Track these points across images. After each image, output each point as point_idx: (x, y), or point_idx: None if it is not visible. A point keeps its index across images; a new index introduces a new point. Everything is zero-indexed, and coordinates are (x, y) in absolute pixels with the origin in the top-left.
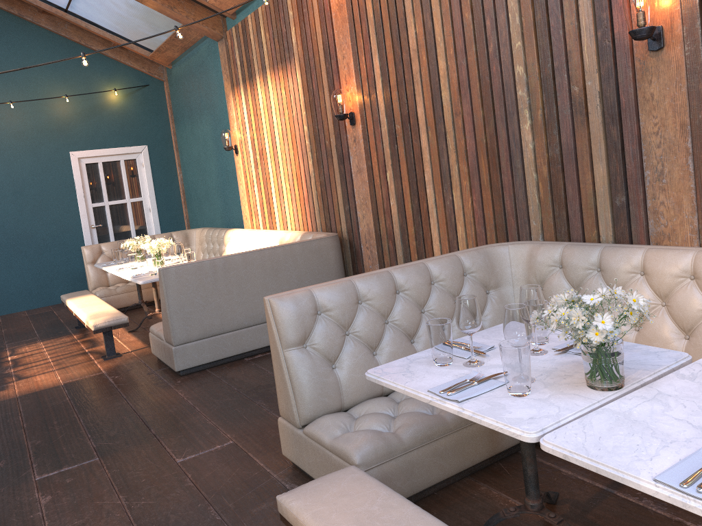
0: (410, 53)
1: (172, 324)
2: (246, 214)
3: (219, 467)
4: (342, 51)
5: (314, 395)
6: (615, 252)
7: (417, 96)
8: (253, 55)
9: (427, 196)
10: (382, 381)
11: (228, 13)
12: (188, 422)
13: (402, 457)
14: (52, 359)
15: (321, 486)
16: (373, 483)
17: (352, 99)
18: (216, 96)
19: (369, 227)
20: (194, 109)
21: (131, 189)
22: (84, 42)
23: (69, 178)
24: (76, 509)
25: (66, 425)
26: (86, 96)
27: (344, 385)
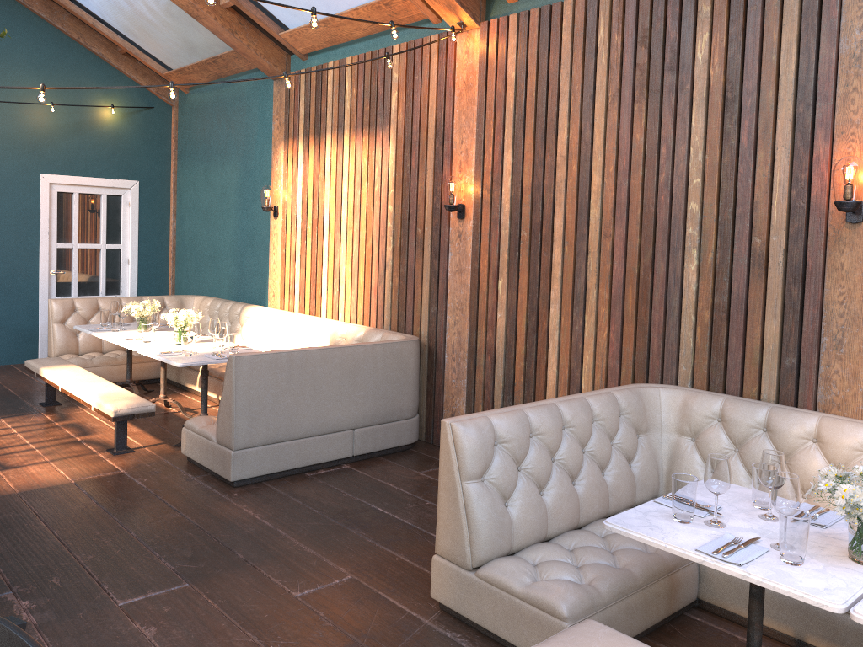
0: (557, 159)
1: (235, 424)
2: (275, 290)
3: (352, 606)
4: (461, 135)
5: (492, 535)
6: (787, 414)
7: (557, 205)
8: (327, 109)
9: (549, 316)
10: (631, 534)
11: (300, 52)
12: (280, 547)
13: (602, 612)
14: (35, 446)
15: (578, 640)
16: (631, 640)
17: (465, 190)
18: (255, 142)
19: (460, 336)
20: (215, 149)
21: (109, 232)
22: (84, 40)
23: (34, 207)
24: (200, 646)
25: (115, 538)
26: (73, 108)
27: (516, 527)
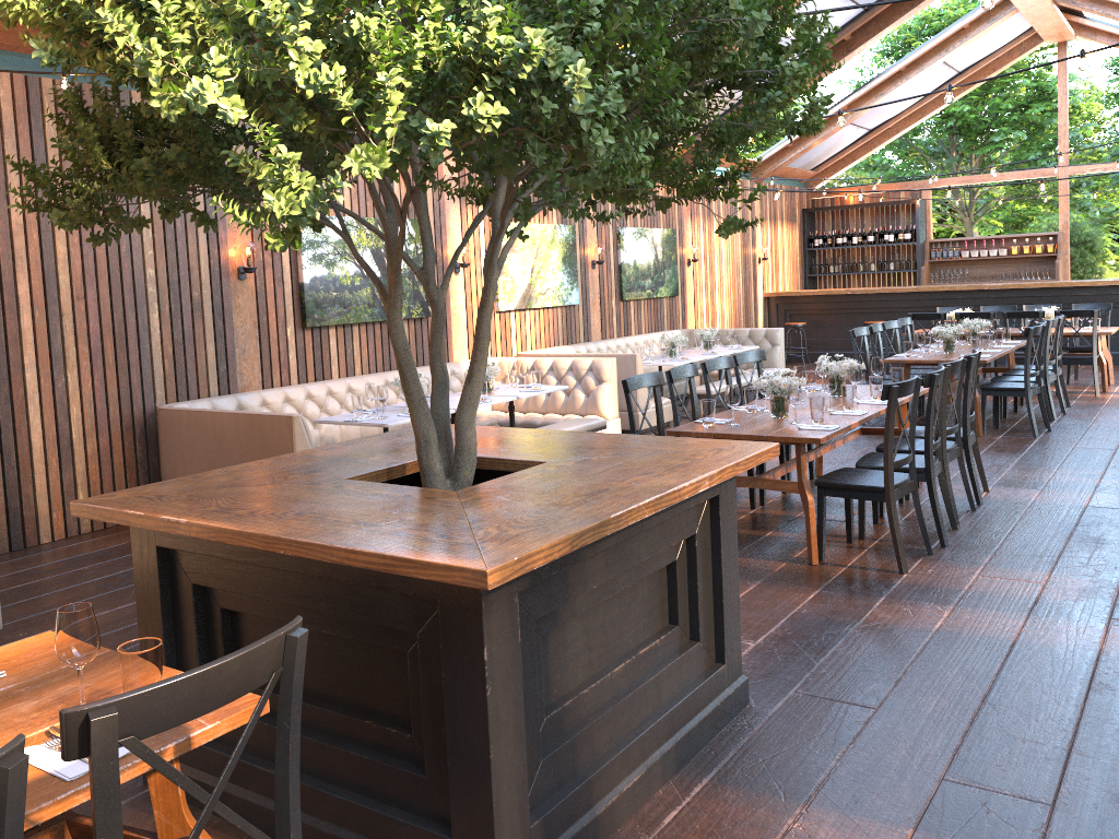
0: (13, 226)
1: None
2: None
3: None
4: None
5: None
6: (248, 396)
7: (20, 272)
8: None
9: (26, 381)
10: (399, 422)
11: None
12: None
13: None
14: None
15: None
16: None
17: None
18: None
19: None
20: None
21: None
22: None
23: None
24: None
25: None
26: None
27: None
